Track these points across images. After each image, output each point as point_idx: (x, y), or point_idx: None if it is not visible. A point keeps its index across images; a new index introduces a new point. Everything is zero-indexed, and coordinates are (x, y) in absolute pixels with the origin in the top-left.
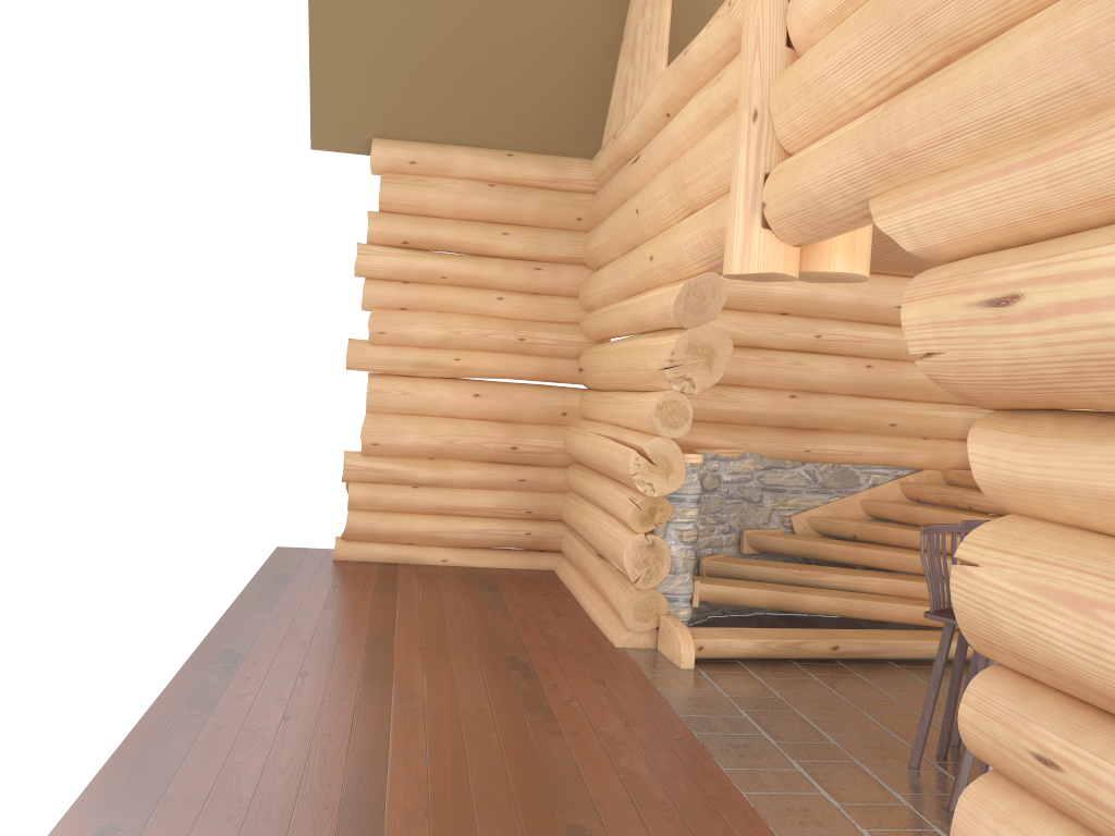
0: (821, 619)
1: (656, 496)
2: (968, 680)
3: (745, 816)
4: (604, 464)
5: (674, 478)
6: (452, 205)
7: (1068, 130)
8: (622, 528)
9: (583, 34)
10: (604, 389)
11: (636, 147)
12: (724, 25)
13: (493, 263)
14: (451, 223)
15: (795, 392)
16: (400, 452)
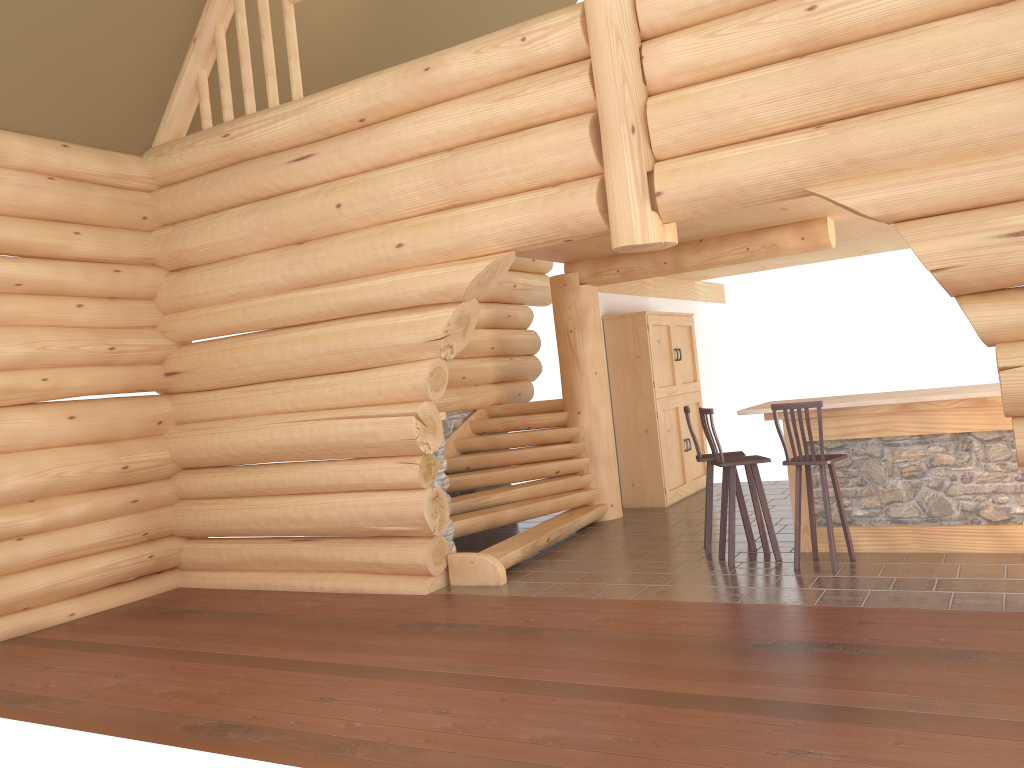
0: (454, 541)
1: (432, 453)
2: (708, 509)
3: (772, 607)
4: (334, 444)
5: (438, 434)
6: (15, 199)
7: (1021, 151)
8: (386, 493)
9: (159, 27)
10: (233, 385)
11: (273, 147)
12: (513, 55)
13: (72, 266)
14: (15, 221)
15: None
16: None
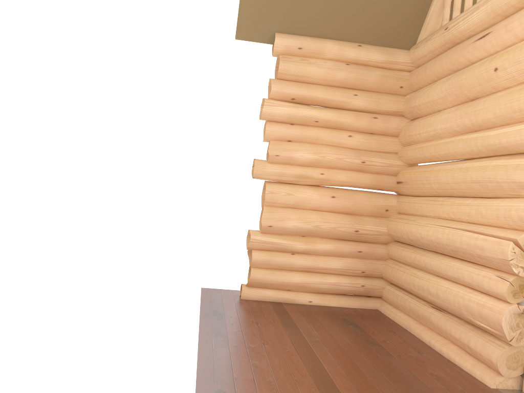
0: None
1: None
2: None
3: None
4: (458, 248)
5: None
6: (323, 76)
7: None
8: (484, 296)
9: None
10: (425, 195)
11: (471, 32)
12: None
13: (348, 113)
14: (322, 87)
15: None
16: (285, 231)
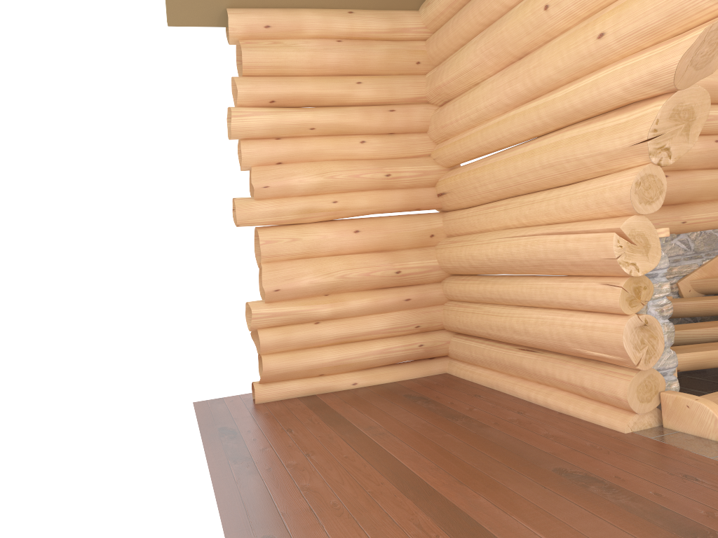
0: None
1: (640, 275)
2: None
3: None
4: (543, 260)
5: (653, 254)
6: (309, 62)
7: None
8: (590, 316)
9: None
10: (481, 203)
11: None
12: None
13: (354, 110)
14: (310, 79)
15: (665, 172)
16: (299, 293)
